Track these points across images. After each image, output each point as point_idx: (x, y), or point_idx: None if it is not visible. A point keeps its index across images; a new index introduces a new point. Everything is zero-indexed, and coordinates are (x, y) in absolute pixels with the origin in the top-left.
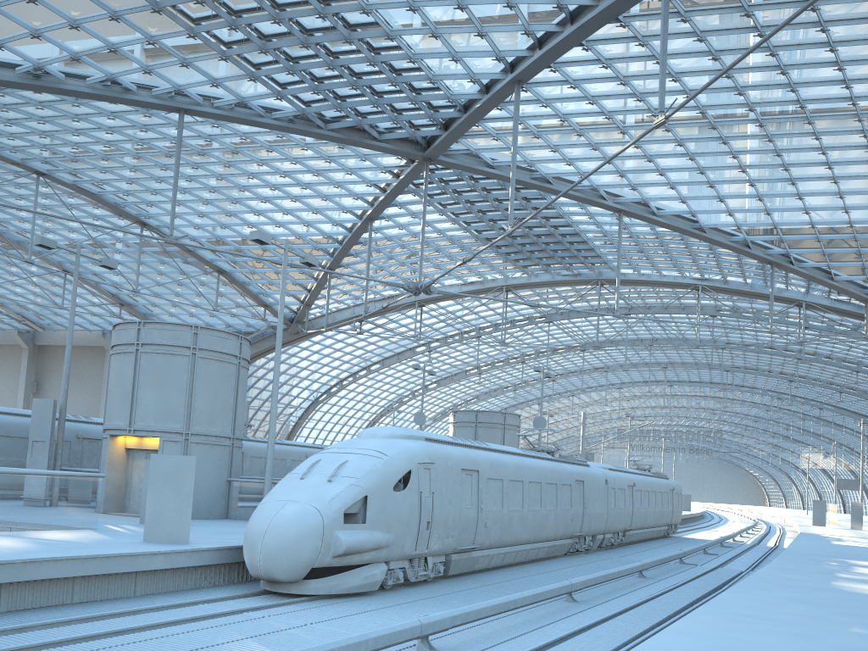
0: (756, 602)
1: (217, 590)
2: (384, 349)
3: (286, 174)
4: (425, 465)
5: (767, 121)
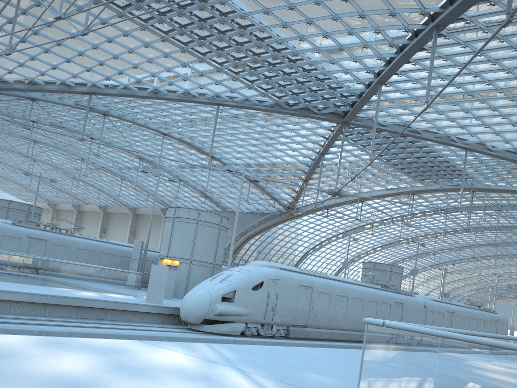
0: None
1: (170, 325)
2: (345, 225)
3: (275, 131)
4: (273, 280)
5: None
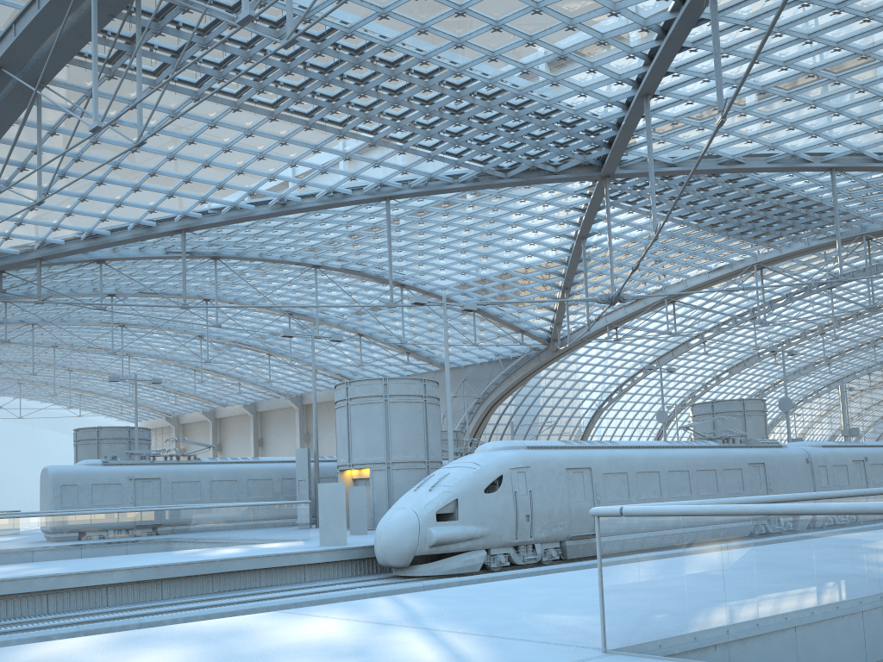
0: None
1: (365, 576)
2: (655, 348)
3: (494, 219)
4: (518, 470)
5: None
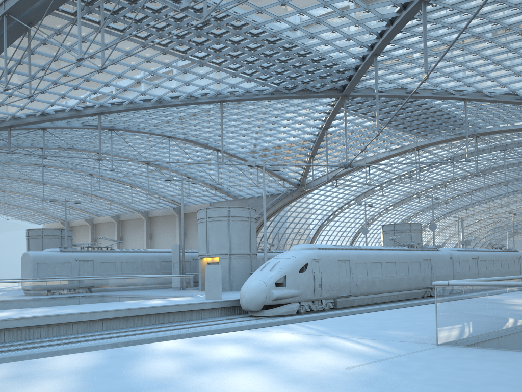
0: (427, 307)
1: (233, 316)
2: (355, 192)
3: (277, 116)
4: (315, 260)
5: None
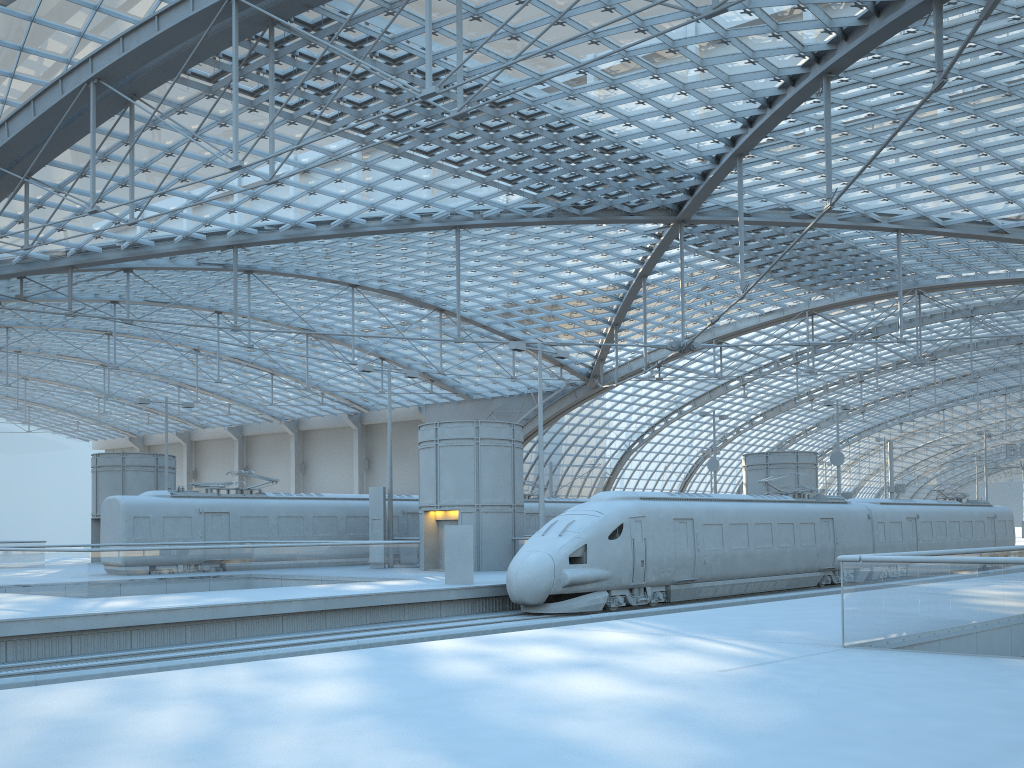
0: (827, 599)
1: (493, 613)
2: (693, 389)
3: (556, 252)
4: (635, 519)
5: (1023, 128)
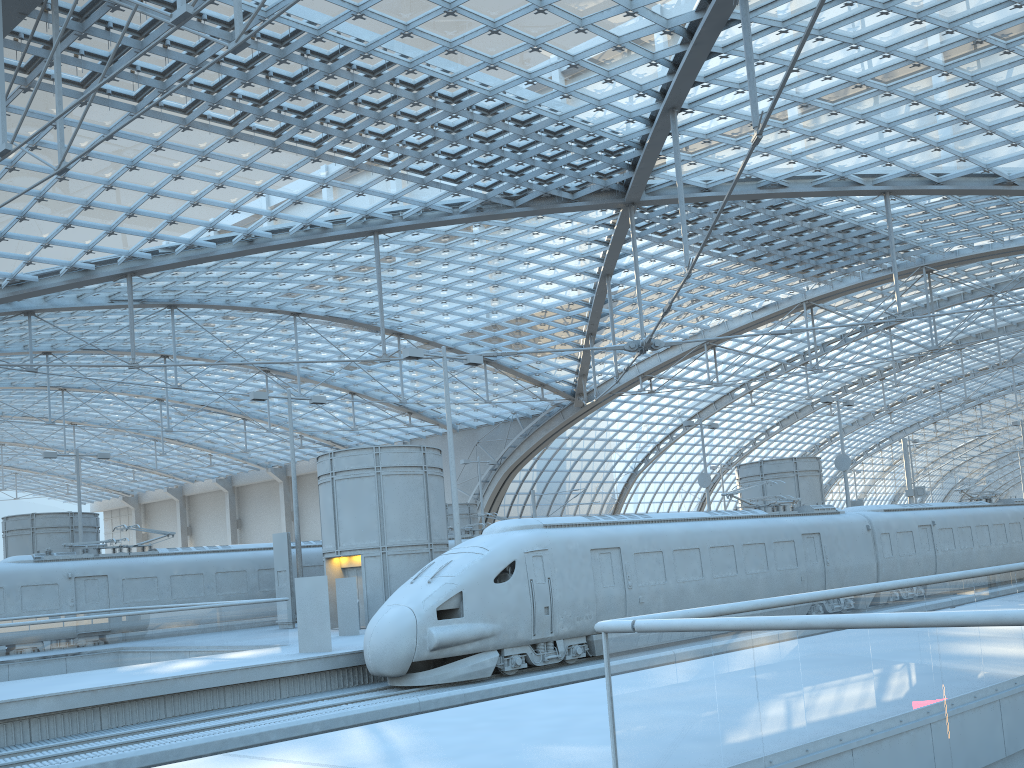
0: None
1: (355, 688)
2: (695, 401)
3: (503, 255)
4: (534, 553)
5: (1015, 44)
